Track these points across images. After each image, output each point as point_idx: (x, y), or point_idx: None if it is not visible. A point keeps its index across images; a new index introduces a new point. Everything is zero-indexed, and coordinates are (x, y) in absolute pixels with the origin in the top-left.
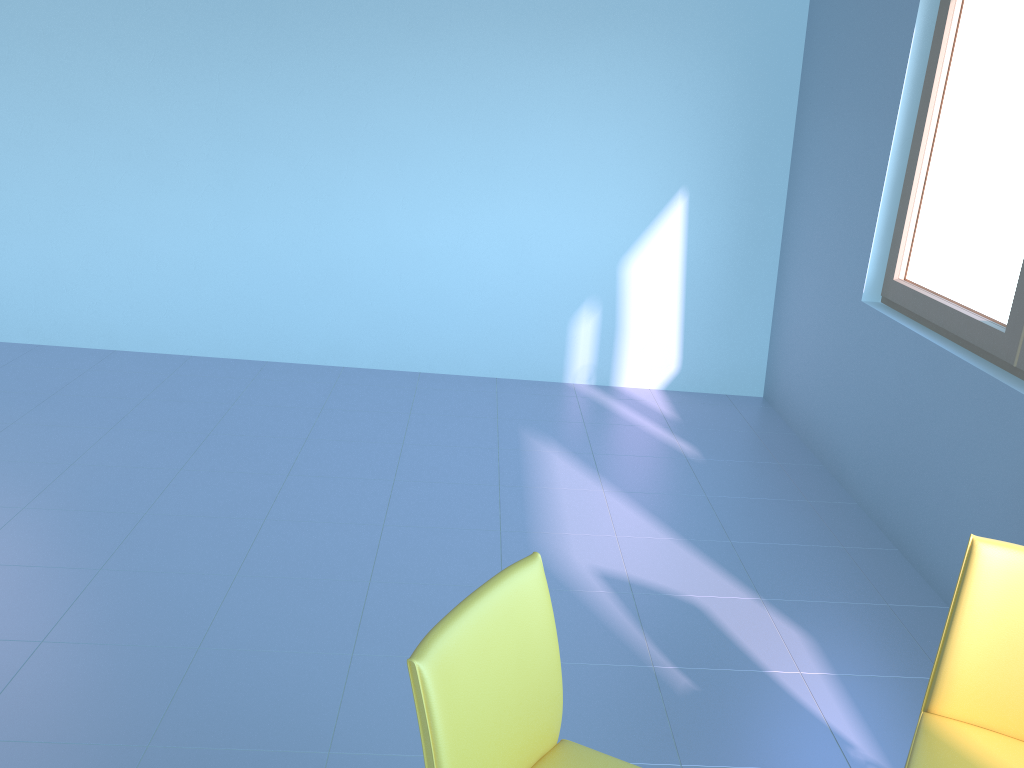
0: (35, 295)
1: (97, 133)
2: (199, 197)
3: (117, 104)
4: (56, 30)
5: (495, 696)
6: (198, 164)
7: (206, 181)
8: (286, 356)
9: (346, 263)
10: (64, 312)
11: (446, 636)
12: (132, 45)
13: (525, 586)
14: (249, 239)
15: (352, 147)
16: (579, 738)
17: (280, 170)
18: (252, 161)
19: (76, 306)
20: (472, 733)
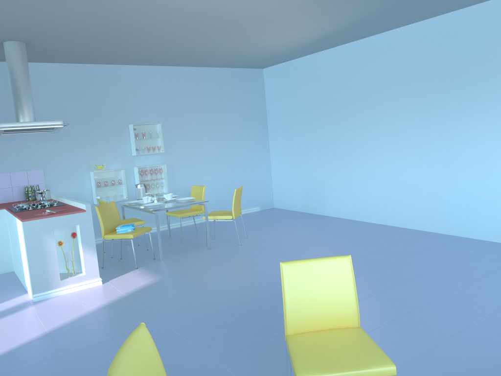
0: (381, 205)
1: (401, 144)
2: (436, 165)
3: (408, 132)
4: (390, 109)
5: (316, 289)
6: (435, 152)
7: (438, 158)
8: (471, 235)
9: (498, 192)
10: (389, 212)
11: (297, 262)
12: (414, 109)
13: (339, 262)
14: (455, 182)
15: (500, 138)
16: (437, 374)
17: (468, 151)
18: (456, 148)
19: (393, 210)
20: (302, 294)
